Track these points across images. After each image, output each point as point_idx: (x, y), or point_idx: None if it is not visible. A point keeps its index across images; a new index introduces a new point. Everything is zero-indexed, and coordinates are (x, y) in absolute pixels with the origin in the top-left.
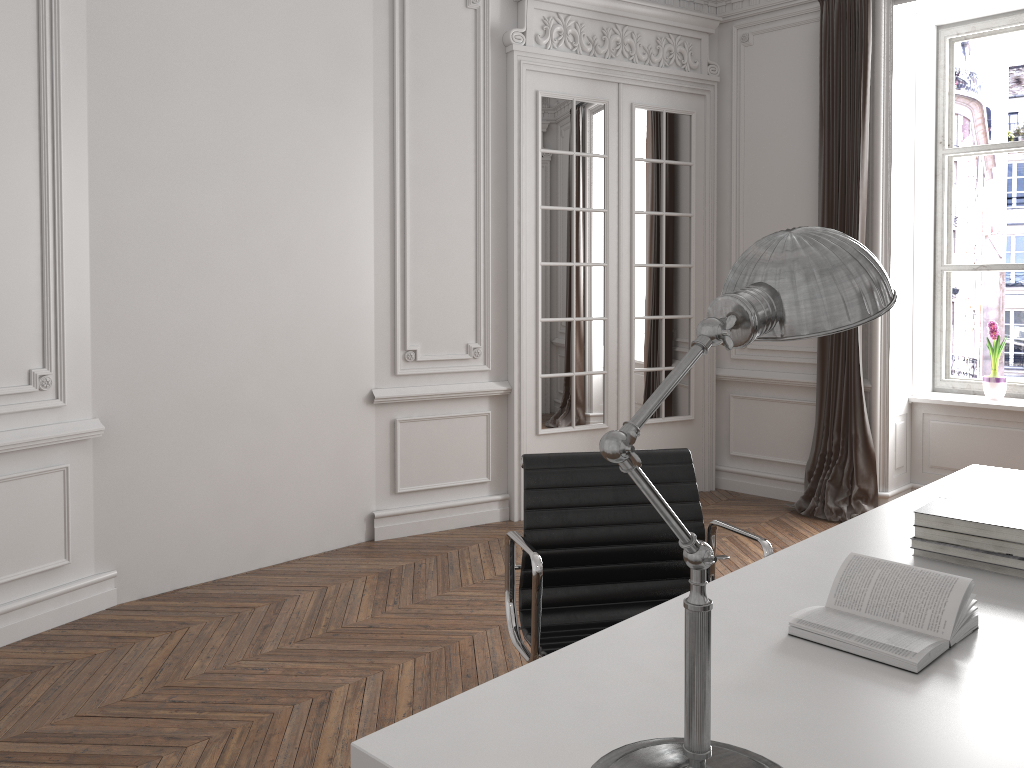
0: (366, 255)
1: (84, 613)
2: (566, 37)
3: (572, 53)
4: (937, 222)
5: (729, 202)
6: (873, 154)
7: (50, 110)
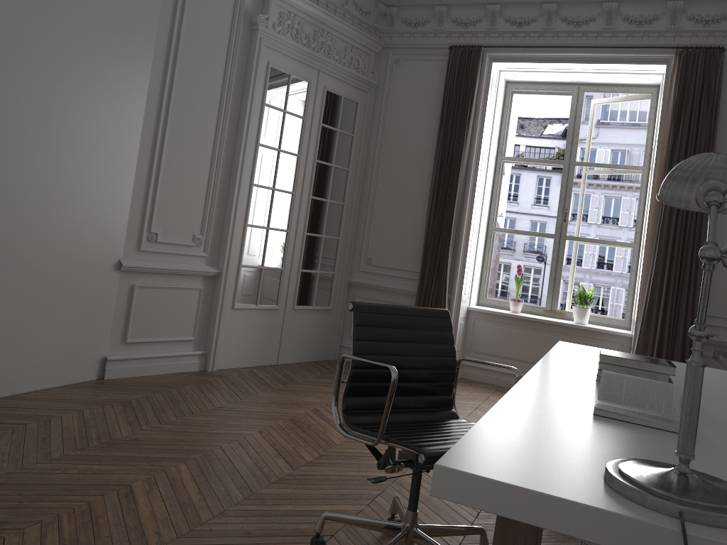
0: (132, 154)
1: None
2: (292, 30)
3: (295, 42)
4: (492, 200)
5: (372, 166)
6: (470, 151)
7: None
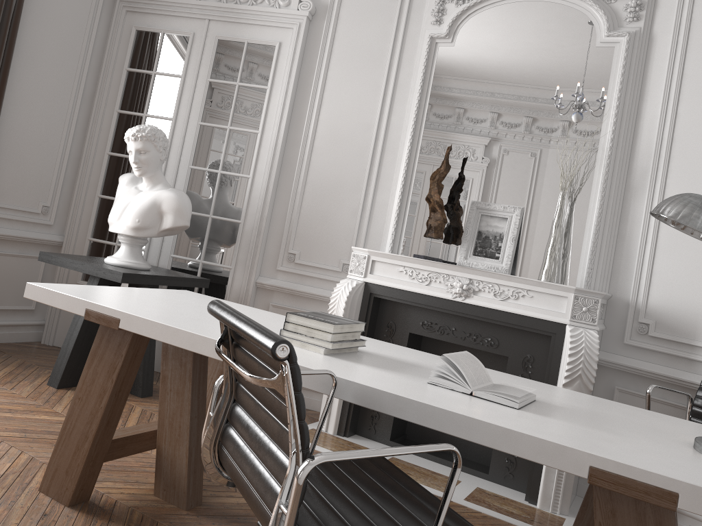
0: None
1: None
2: None
3: None
4: None
5: None
6: None
7: None
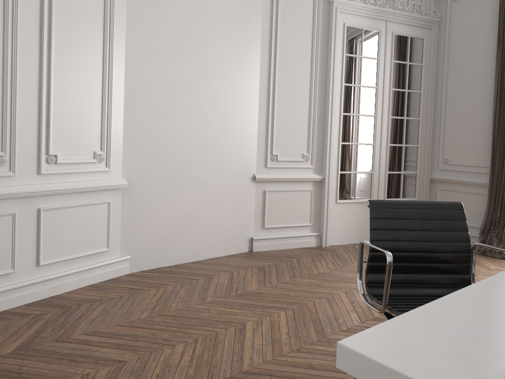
0: (254, 105)
1: (114, 276)
2: None
3: (363, 3)
4: None
5: (441, 86)
6: None
7: (109, 21)
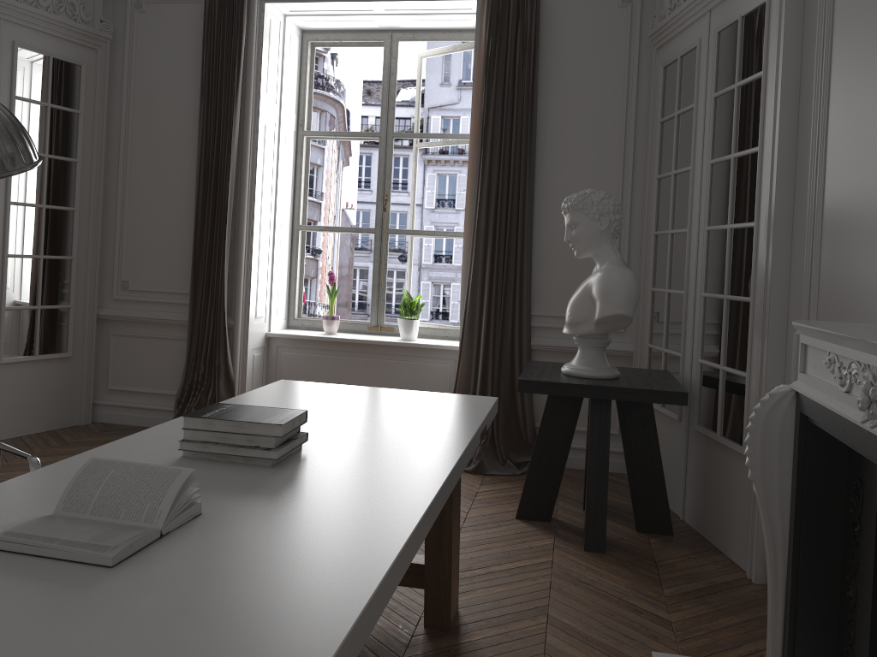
0: None
1: None
2: None
3: None
4: (296, 190)
5: (118, 153)
6: (244, 125)
7: None
